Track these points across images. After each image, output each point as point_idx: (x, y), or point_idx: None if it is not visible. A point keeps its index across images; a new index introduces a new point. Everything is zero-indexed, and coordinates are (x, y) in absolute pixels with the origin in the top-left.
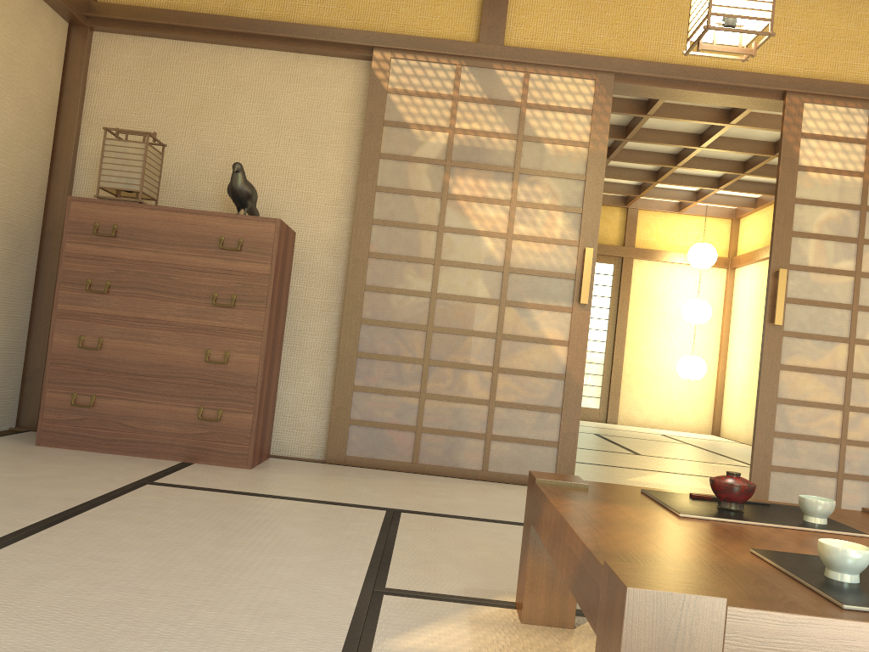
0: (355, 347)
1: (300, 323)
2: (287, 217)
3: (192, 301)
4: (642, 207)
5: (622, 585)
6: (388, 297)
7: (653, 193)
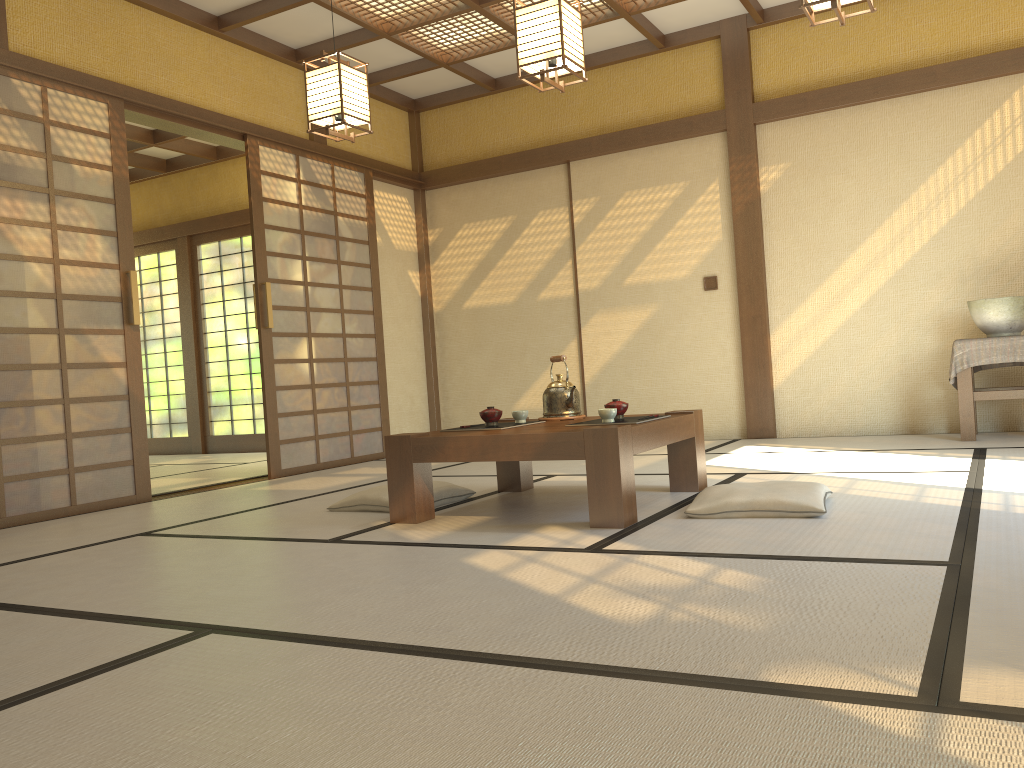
0: None
1: None
2: None
3: None
4: None
5: (612, 428)
6: None
7: None
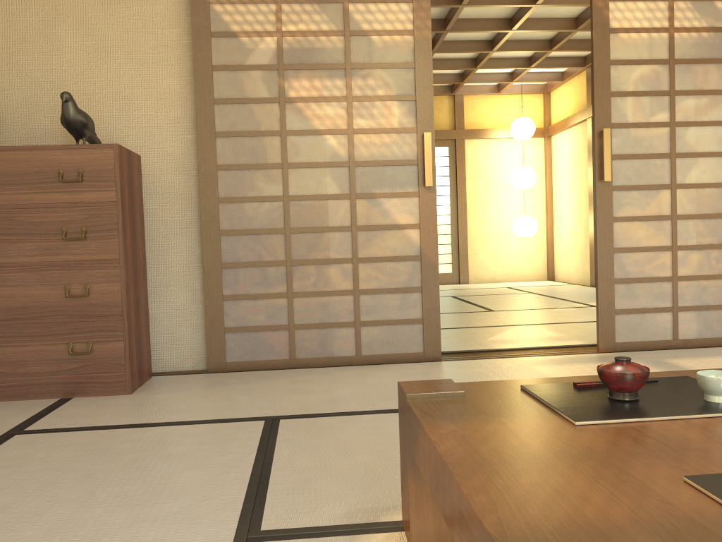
0: (218, 259)
1: (162, 243)
2: (131, 142)
3: (41, 239)
4: (467, 93)
5: None
6: (242, 206)
7: (475, 78)
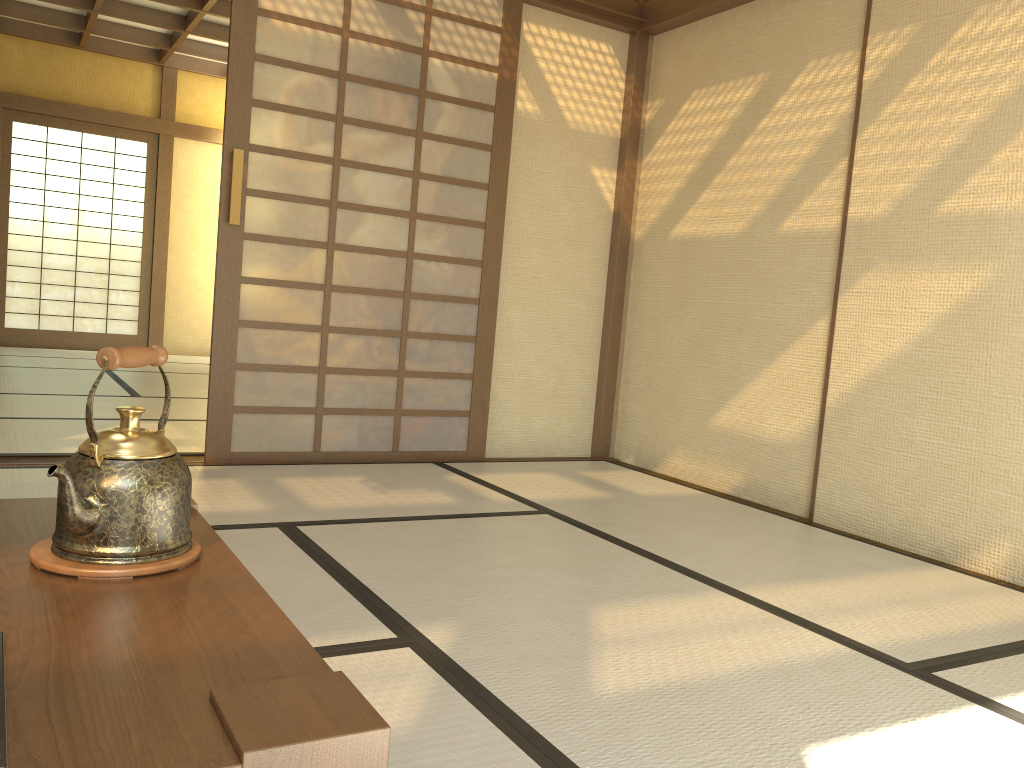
0: None
1: None
2: None
3: None
4: (183, 67)
5: None
6: None
7: (191, 48)
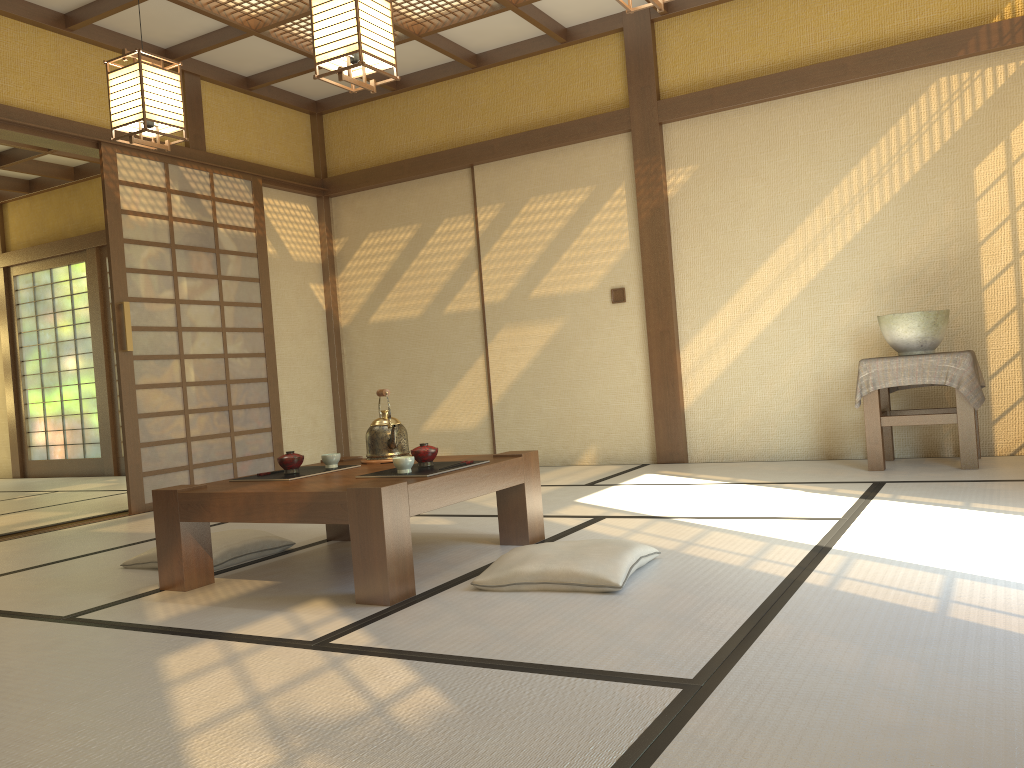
0: None
1: None
2: None
3: None
4: None
5: (375, 488)
6: None
7: None
